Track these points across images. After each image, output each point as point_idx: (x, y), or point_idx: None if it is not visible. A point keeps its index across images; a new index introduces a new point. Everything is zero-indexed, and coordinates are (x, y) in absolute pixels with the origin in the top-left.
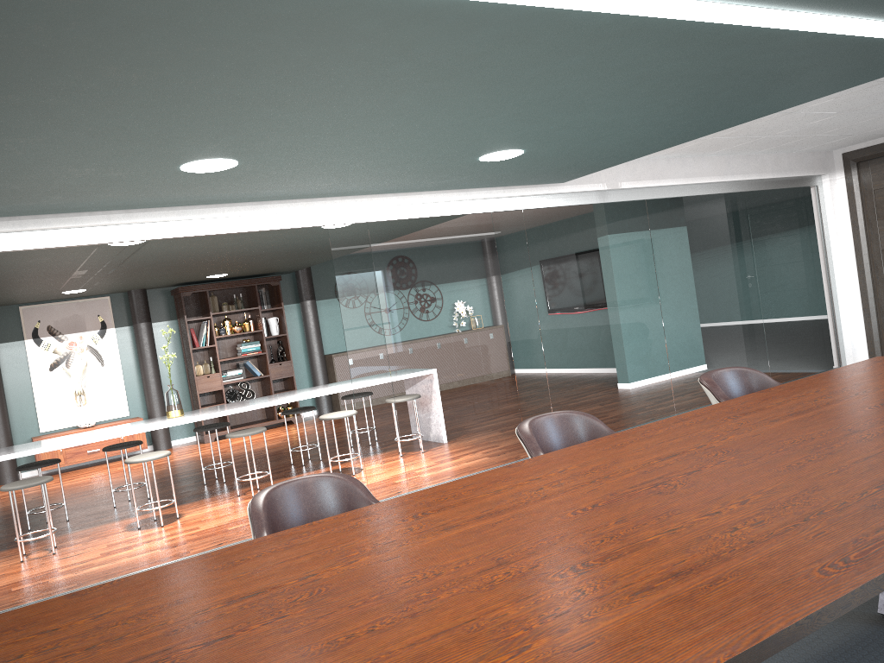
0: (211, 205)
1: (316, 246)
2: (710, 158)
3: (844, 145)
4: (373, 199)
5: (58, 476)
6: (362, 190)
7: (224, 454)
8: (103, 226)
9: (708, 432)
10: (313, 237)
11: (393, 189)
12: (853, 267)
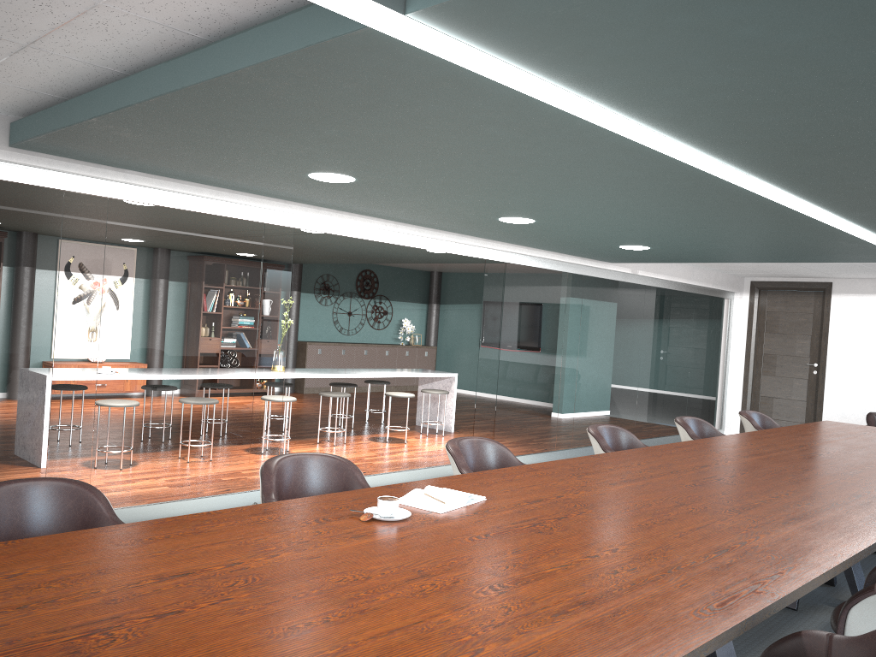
0: (437, 229)
1: (375, 256)
2: (684, 265)
3: (755, 276)
4: (516, 248)
5: None
6: (523, 242)
7: None
8: (376, 229)
9: (799, 439)
10: (397, 252)
11: (536, 245)
12: (742, 361)
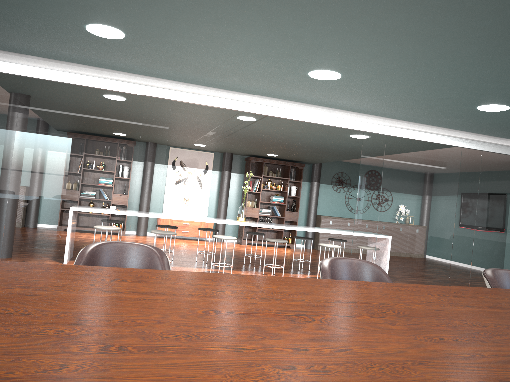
0: (305, 104)
1: (336, 149)
2: None
3: None
4: (394, 122)
5: (165, 239)
6: (391, 114)
7: (252, 252)
8: (247, 102)
9: None
10: (340, 142)
11: (409, 118)
12: None
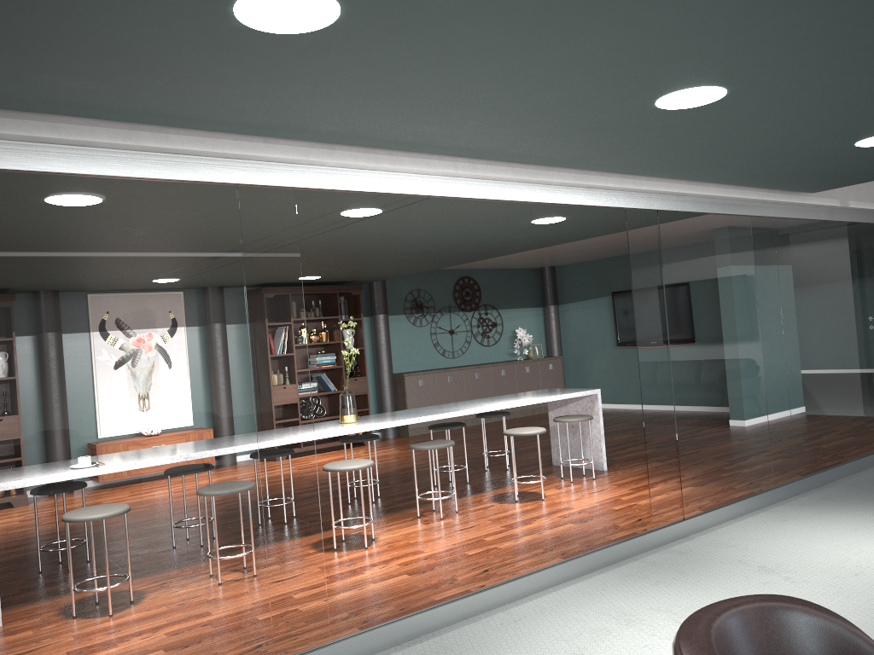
0: (543, 167)
1: (464, 249)
2: None
3: None
4: (671, 185)
5: None
6: (683, 170)
7: (322, 473)
8: (441, 176)
9: None
10: (491, 236)
11: (703, 174)
12: None
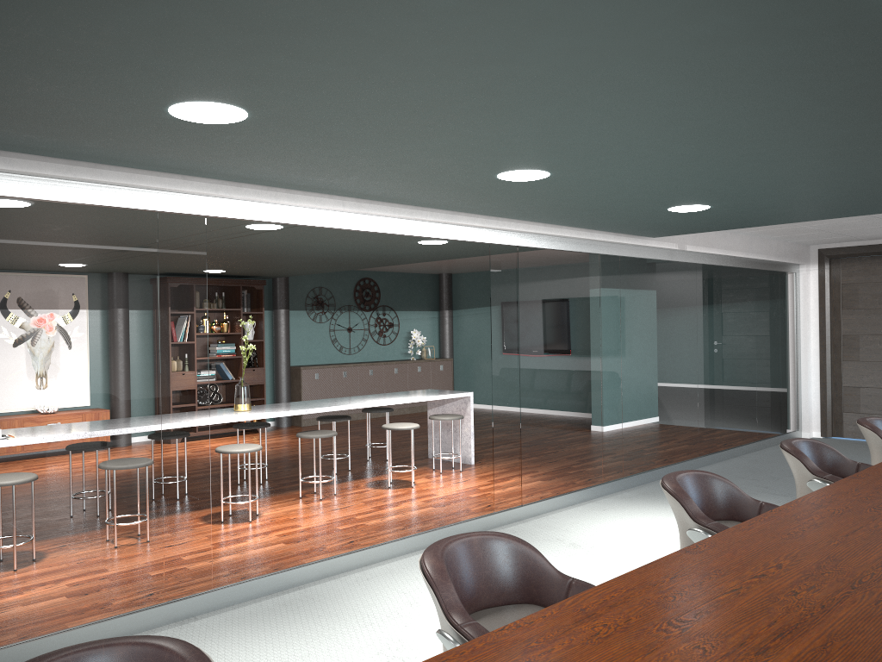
0: (418, 207)
1: (361, 258)
2: (740, 236)
3: (824, 242)
4: (529, 226)
5: None
6: (537, 216)
7: (215, 456)
8: (331, 211)
9: None
10: (384, 250)
11: (555, 220)
12: (816, 346)
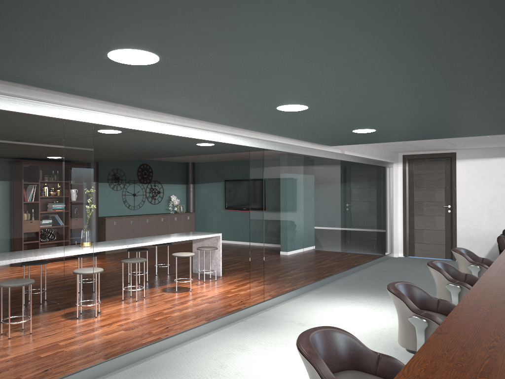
0: (215, 123)
1: (154, 152)
2: (368, 146)
3: (406, 151)
4: (271, 137)
5: None
6: (278, 132)
7: None
8: (166, 123)
9: None
10: (172, 148)
11: (286, 134)
12: (401, 207)
